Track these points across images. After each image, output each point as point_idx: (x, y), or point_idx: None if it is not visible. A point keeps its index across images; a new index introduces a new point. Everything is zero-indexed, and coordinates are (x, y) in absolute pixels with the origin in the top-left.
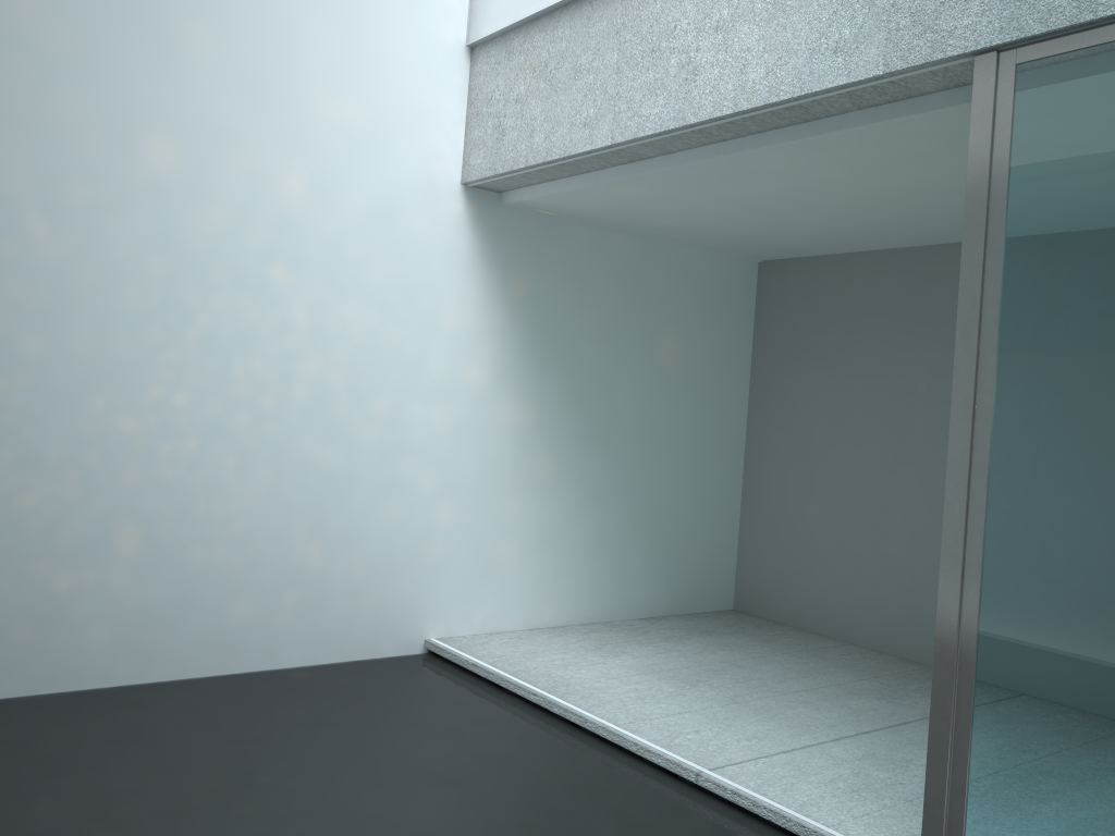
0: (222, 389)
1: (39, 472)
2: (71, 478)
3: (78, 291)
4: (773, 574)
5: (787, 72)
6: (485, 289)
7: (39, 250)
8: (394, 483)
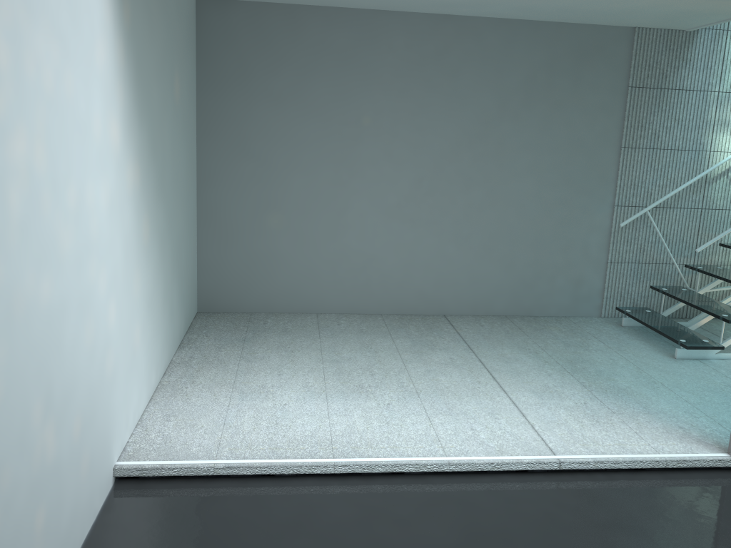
0: None
1: None
2: None
3: None
4: (239, 276)
5: None
6: (113, 14)
7: None
8: (86, 298)
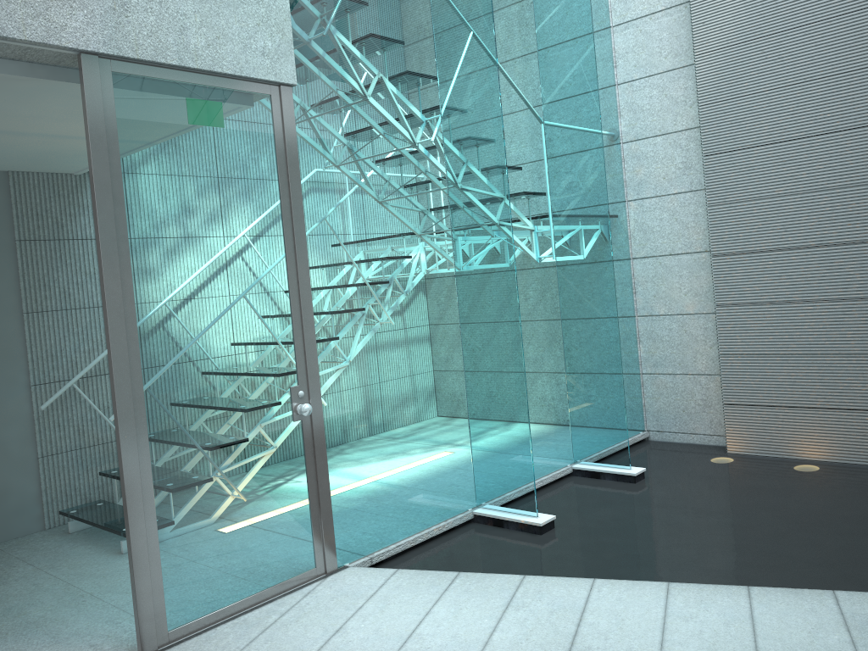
0: None
1: None
2: None
3: None
4: None
5: None
6: None
7: None
8: None
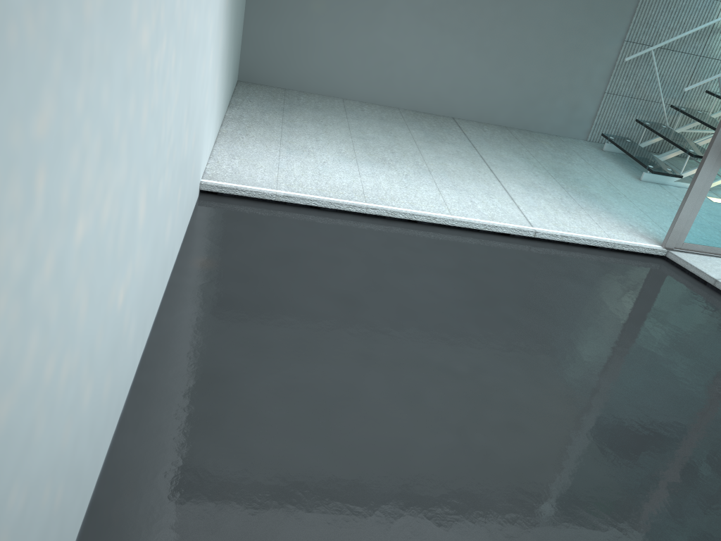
0: None
1: (110, 159)
2: (123, 150)
3: None
4: (278, 53)
5: None
6: None
7: None
8: (205, 40)
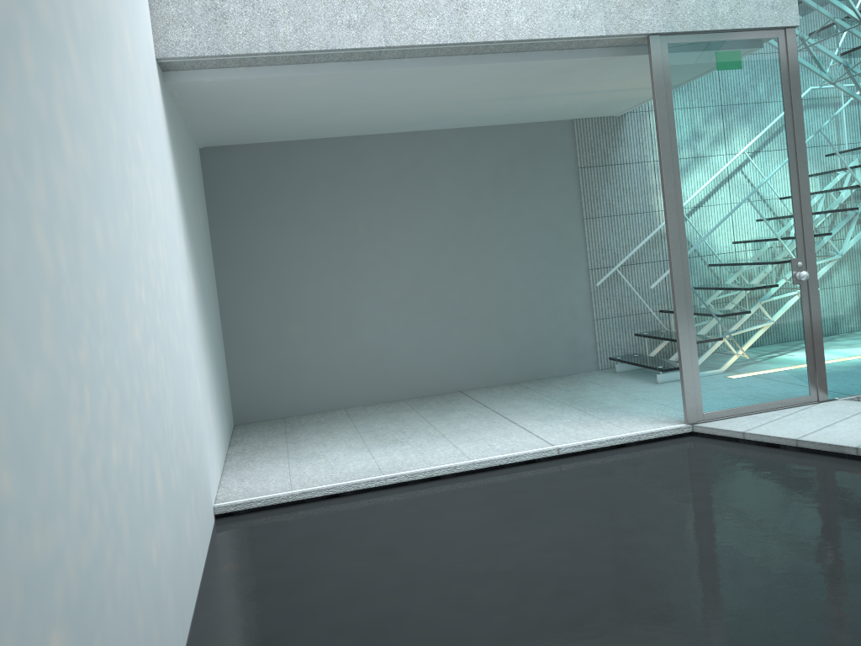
0: (149, 279)
1: (127, 415)
2: (136, 414)
3: (99, 157)
4: (268, 385)
5: (542, 22)
6: (173, 165)
7: (80, 95)
8: (188, 363)
